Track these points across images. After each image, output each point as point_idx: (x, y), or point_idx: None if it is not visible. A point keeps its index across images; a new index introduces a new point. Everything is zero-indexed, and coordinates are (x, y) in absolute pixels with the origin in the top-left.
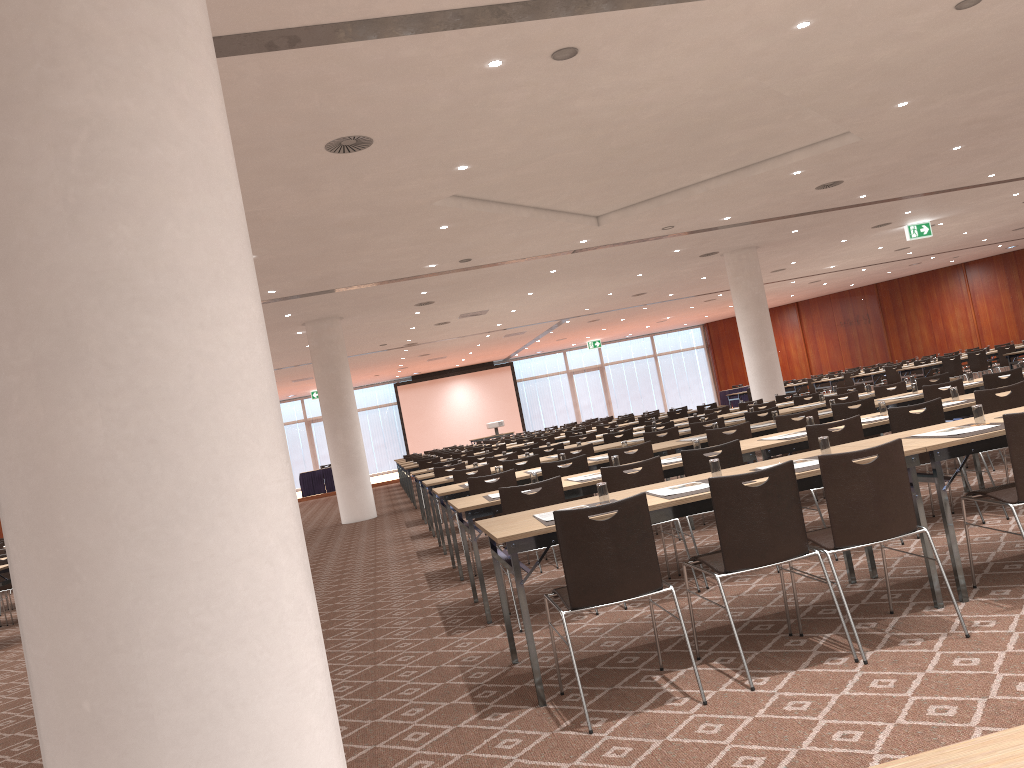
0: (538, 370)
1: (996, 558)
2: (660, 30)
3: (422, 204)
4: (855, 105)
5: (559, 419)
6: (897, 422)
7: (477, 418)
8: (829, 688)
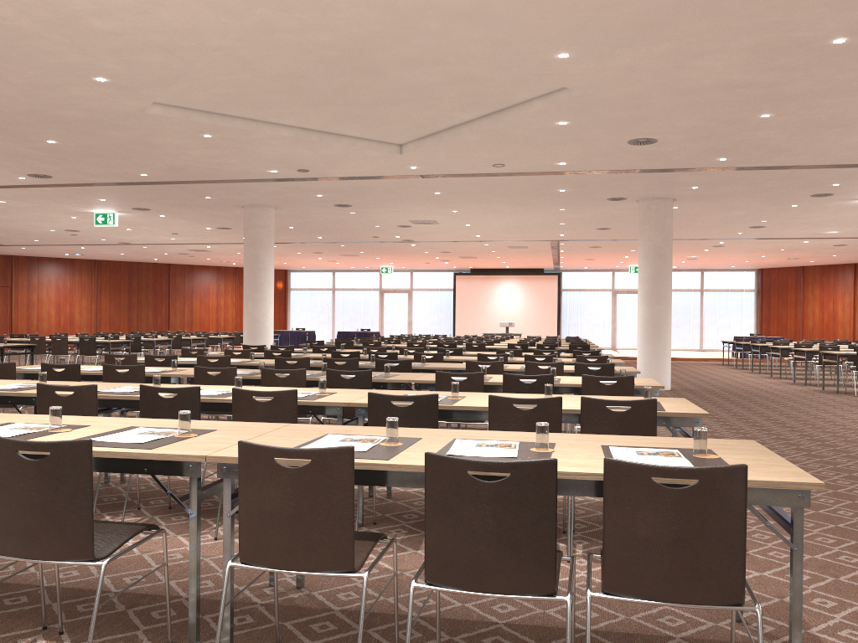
0: (584, 284)
1: None
2: None
3: (133, 111)
4: (490, 51)
5: (594, 331)
6: (145, 402)
7: (518, 316)
8: None
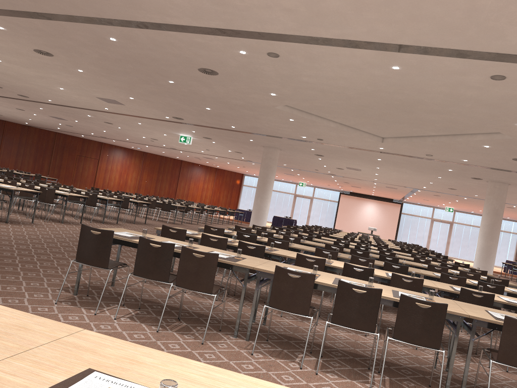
0: (415, 212)
1: (313, 341)
2: (313, 54)
3: (269, 106)
4: (484, 117)
5: (417, 240)
6: (346, 270)
7: (373, 223)
8: (126, 329)
